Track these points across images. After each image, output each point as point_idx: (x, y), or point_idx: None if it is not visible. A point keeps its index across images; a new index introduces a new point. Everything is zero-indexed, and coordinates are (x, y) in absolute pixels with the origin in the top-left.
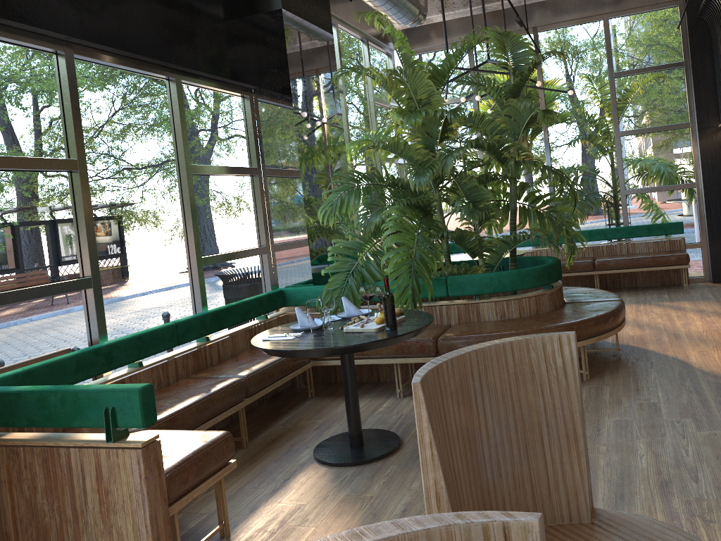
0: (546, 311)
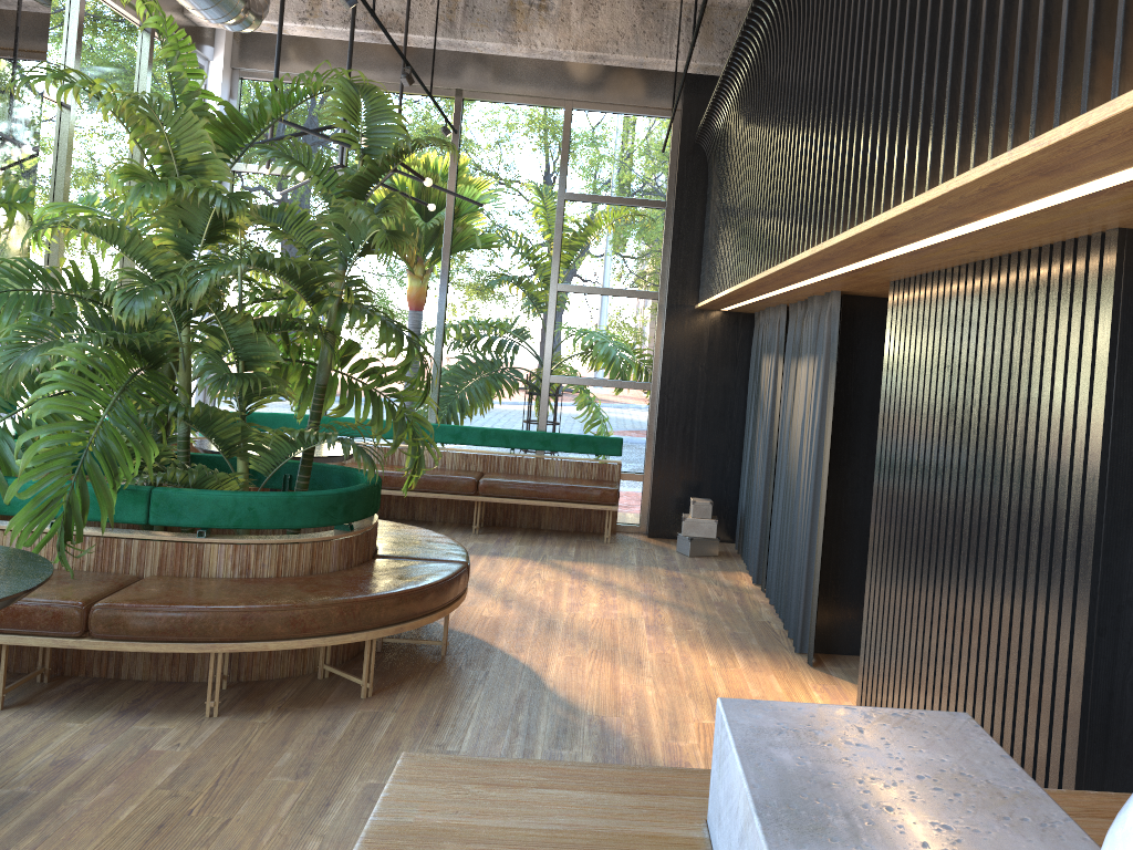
0: (328, 570)
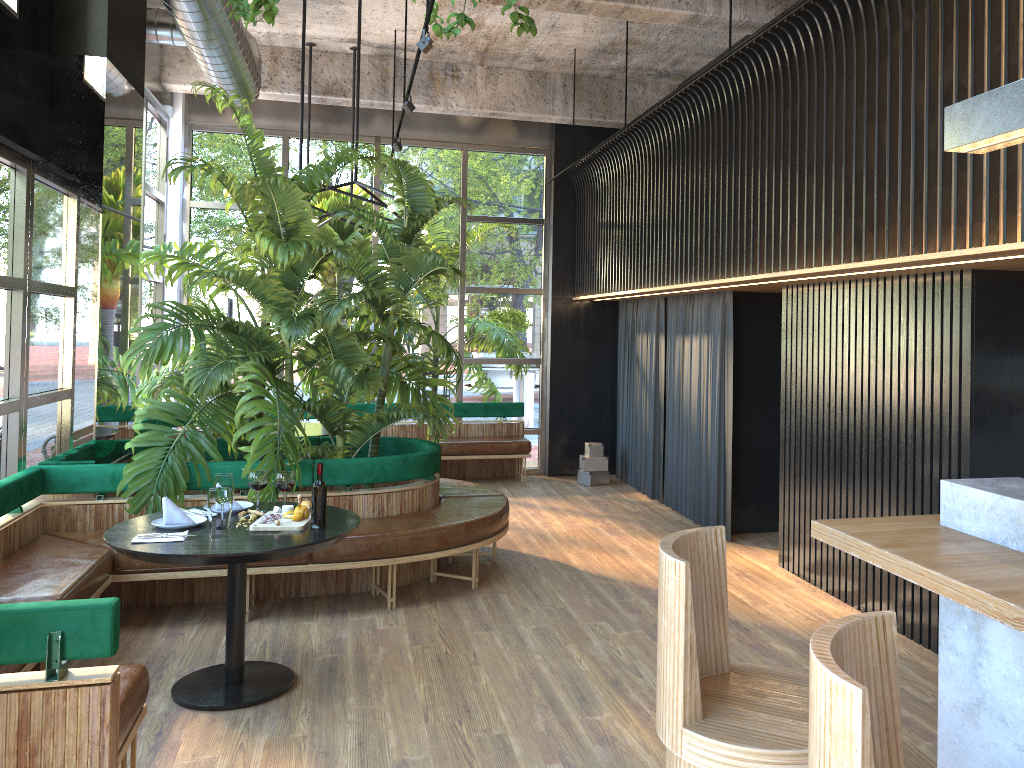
0: (427, 507)
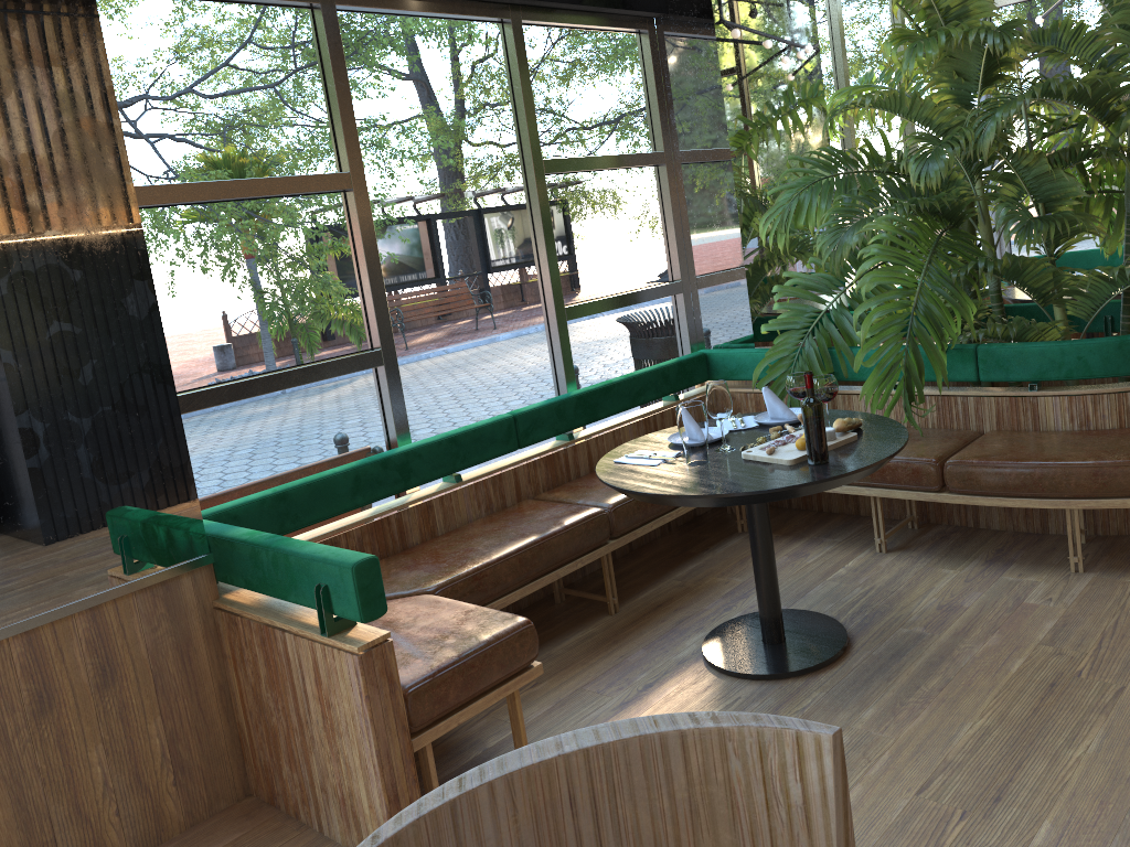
0: None
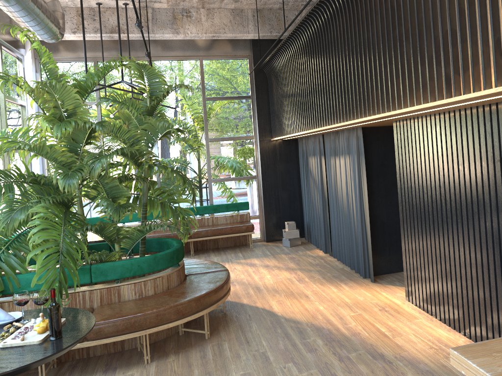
0: (174, 285)
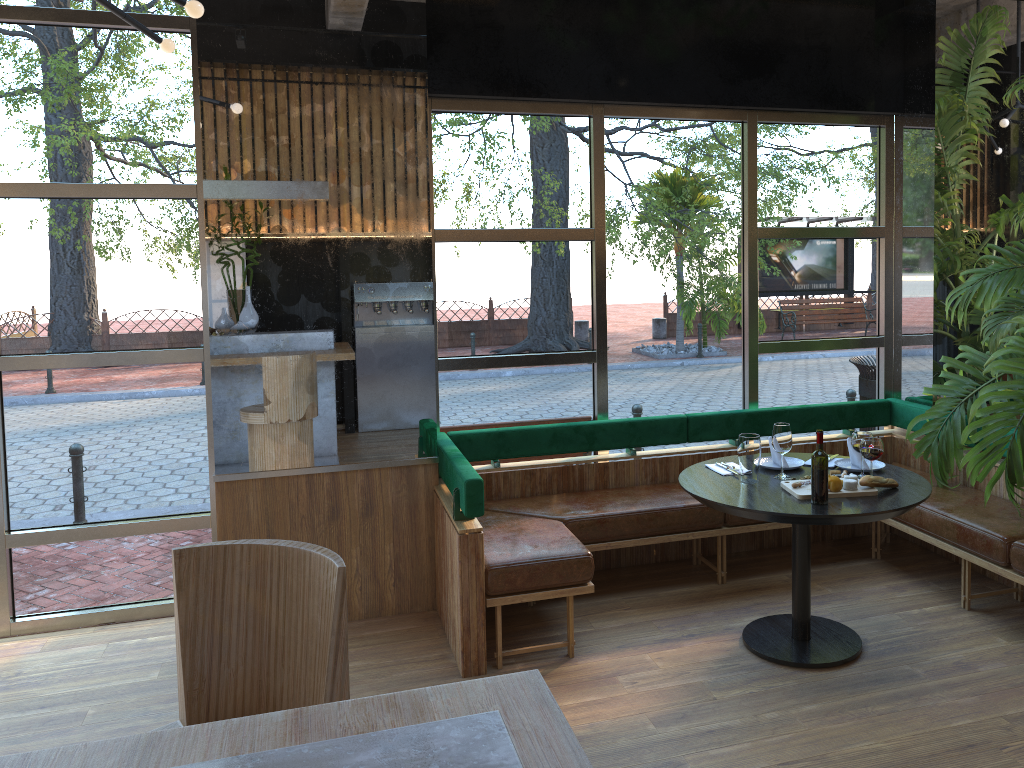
0: None
